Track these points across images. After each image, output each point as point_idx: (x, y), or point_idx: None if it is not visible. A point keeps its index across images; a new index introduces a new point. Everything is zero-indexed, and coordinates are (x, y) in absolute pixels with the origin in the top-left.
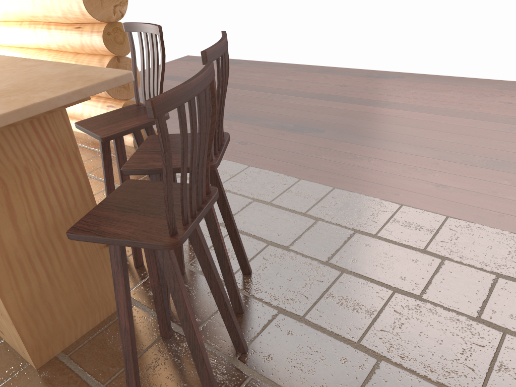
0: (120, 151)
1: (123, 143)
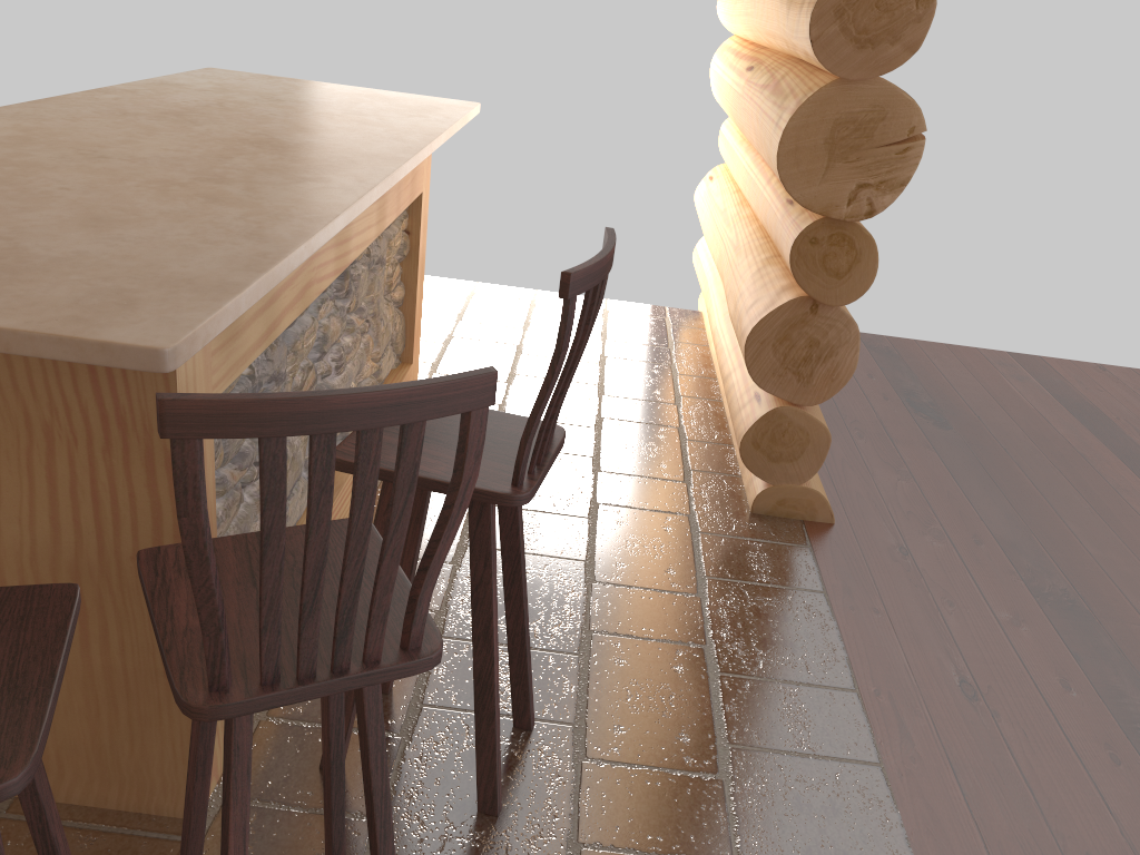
0: (385, 506)
1: None
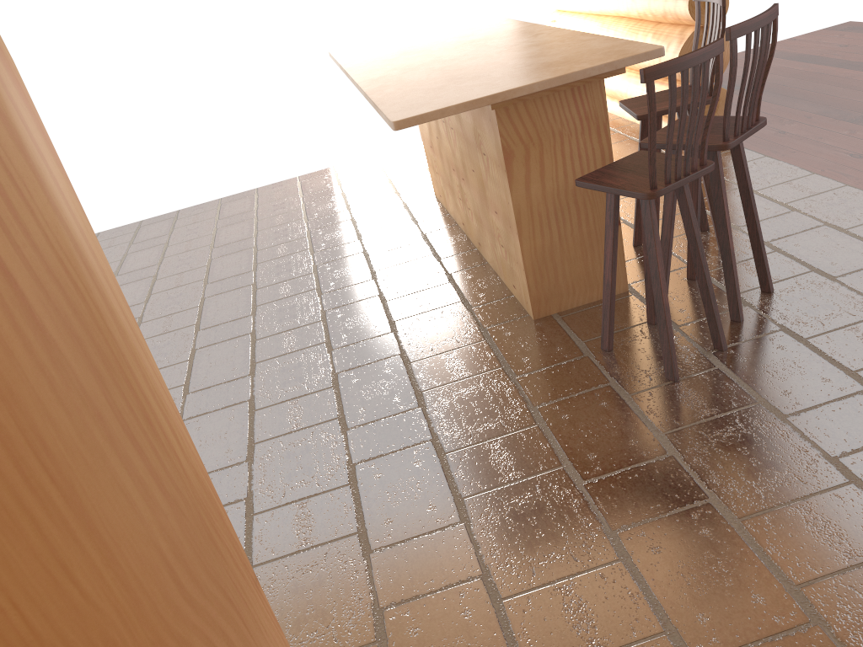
0: None
1: (660, 125)
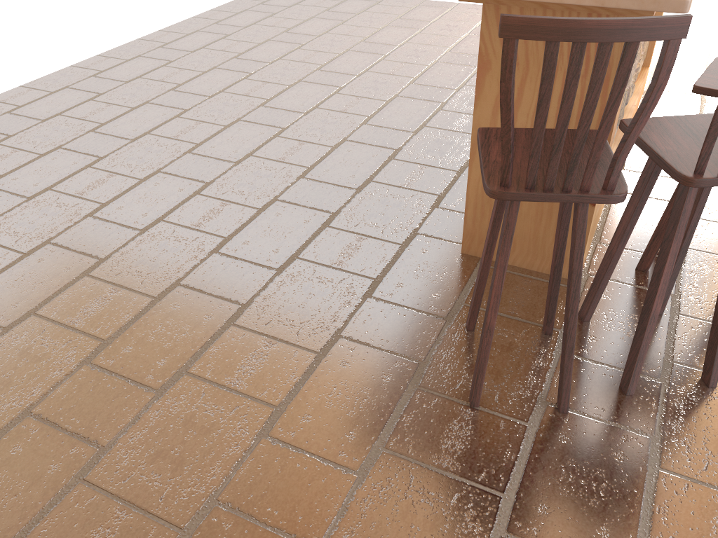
0: None
1: None
